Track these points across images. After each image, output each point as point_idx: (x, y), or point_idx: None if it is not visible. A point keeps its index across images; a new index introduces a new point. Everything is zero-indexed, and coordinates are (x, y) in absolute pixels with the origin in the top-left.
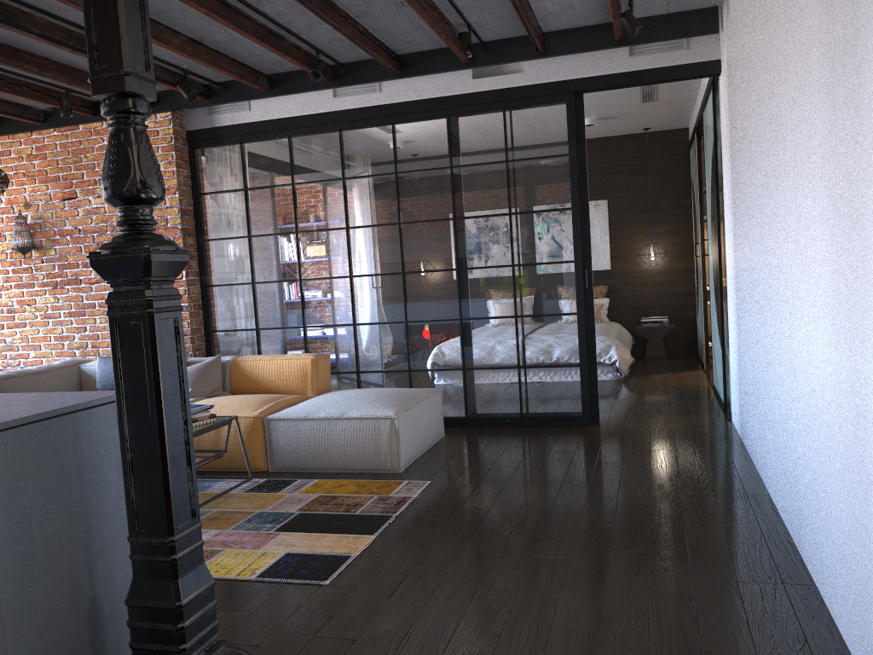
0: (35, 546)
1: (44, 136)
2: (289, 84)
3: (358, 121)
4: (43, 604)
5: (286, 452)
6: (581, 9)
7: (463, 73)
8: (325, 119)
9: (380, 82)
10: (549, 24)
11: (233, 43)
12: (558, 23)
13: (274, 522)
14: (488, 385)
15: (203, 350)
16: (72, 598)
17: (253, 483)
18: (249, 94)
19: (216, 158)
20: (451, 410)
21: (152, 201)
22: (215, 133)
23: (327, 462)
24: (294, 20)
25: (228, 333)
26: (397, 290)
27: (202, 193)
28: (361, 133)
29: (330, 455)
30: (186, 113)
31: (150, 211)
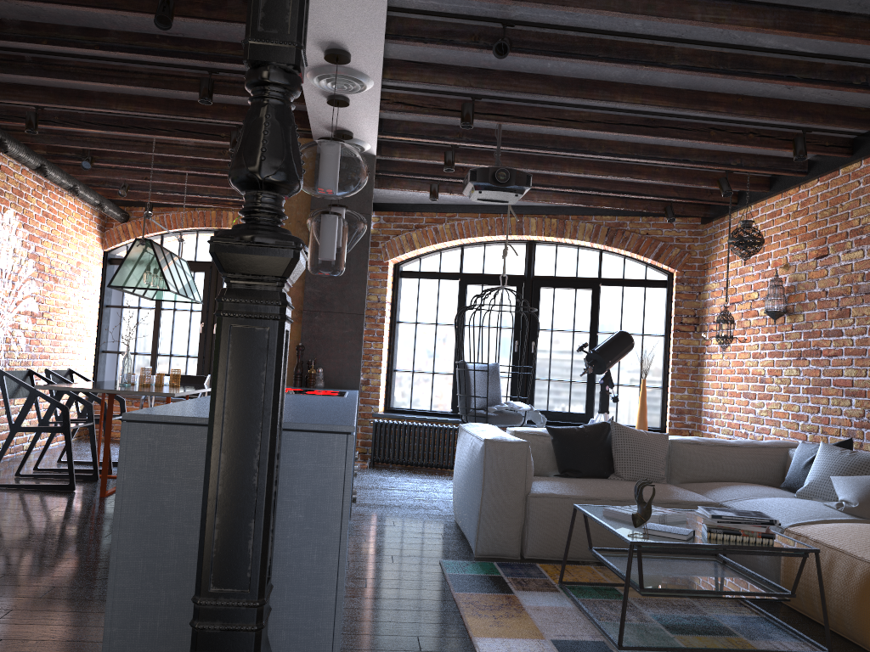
0: (167, 550)
1: (808, 189)
2: None
3: None
4: (164, 614)
5: None
6: None
7: None
8: None
9: None
10: None
11: None
12: None
13: None
14: None
15: None
16: None
17: None
18: None
19: None
20: None
21: (256, 185)
22: None
23: None
24: None
25: None
26: None
27: None
28: None
29: None
30: None
31: (262, 198)
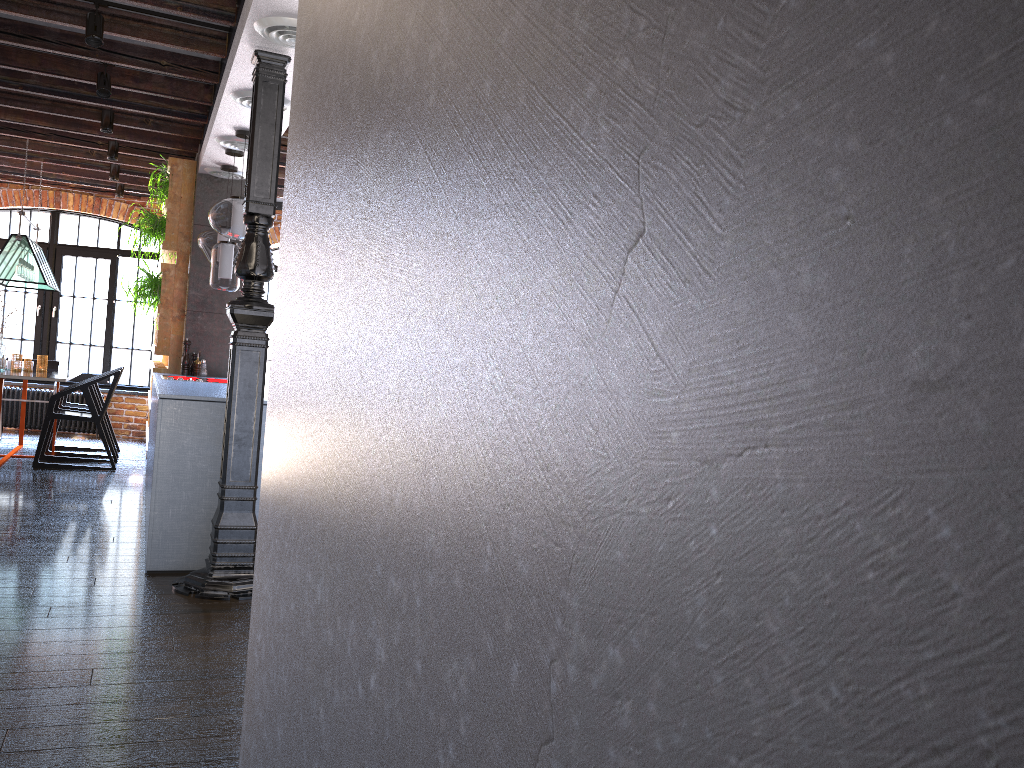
0: (186, 470)
1: None
2: None
3: None
4: (184, 504)
5: None
6: None
7: None
8: None
9: None
10: None
11: None
12: None
13: None
14: None
15: None
16: (208, 511)
17: None
18: None
19: None
20: None
21: (253, 278)
22: None
23: None
24: None
25: None
26: None
27: None
28: None
29: None
30: None
31: (255, 284)
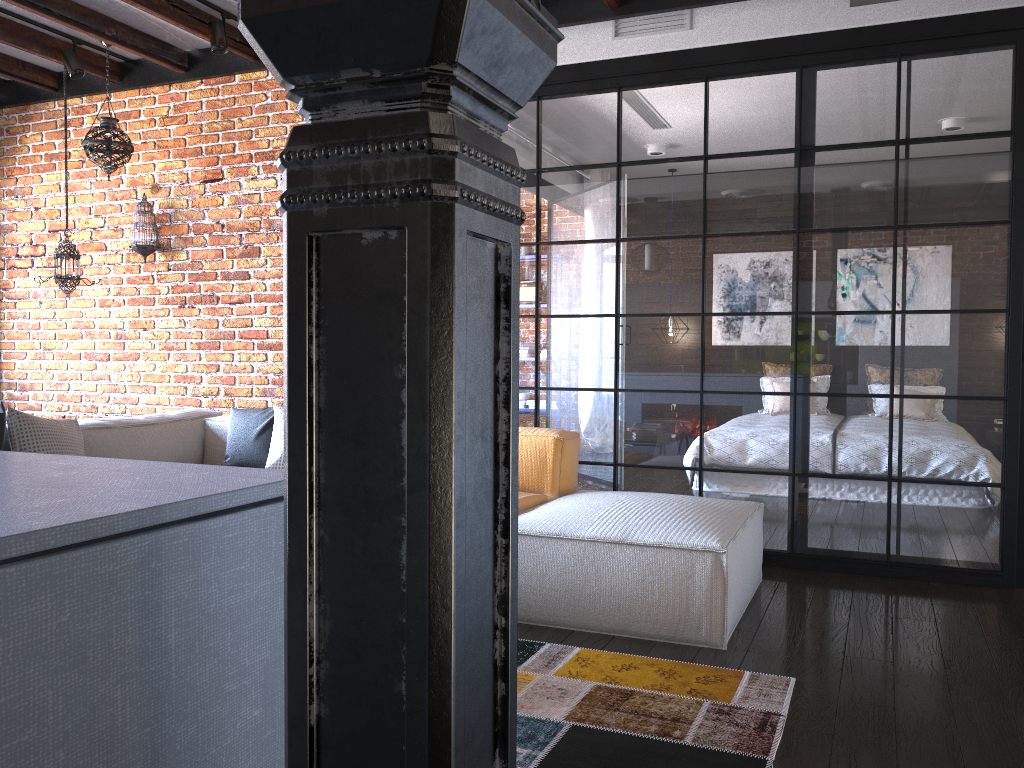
0: None
1: (187, 91)
2: (550, 11)
3: (650, 75)
4: None
5: (520, 590)
6: None
7: None
8: (597, 72)
9: (692, 13)
10: None
11: None
12: None
13: (530, 743)
14: (832, 503)
15: None
16: None
17: None
18: None
19: None
20: (765, 539)
21: None
22: None
23: (592, 616)
24: None
25: None
26: (691, 341)
27: None
28: (653, 94)
29: (598, 605)
30: None
31: None
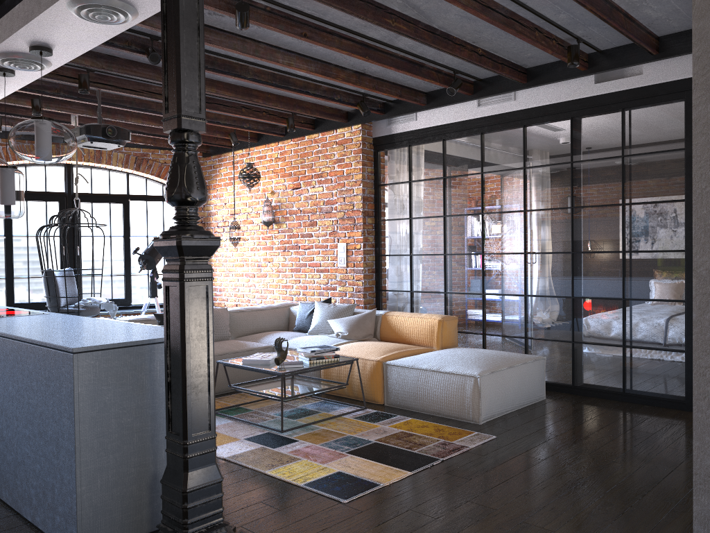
0: (111, 429)
1: (285, 145)
2: (441, 98)
3: (496, 125)
4: (113, 469)
5: (396, 392)
6: (687, 12)
7: (586, 79)
8: (470, 125)
9: (515, 92)
10: (660, 29)
11: (388, 72)
12: (670, 27)
13: (352, 445)
14: (593, 358)
15: (373, 304)
16: (138, 469)
17: (365, 412)
18: (412, 108)
19: (391, 157)
20: (559, 377)
21: (192, 203)
22: (391, 139)
23: (425, 405)
24: (425, 51)
25: (391, 293)
26: (519, 267)
27: (380, 184)
28: (498, 135)
29: (427, 400)
30: (373, 125)
31: (193, 210)
